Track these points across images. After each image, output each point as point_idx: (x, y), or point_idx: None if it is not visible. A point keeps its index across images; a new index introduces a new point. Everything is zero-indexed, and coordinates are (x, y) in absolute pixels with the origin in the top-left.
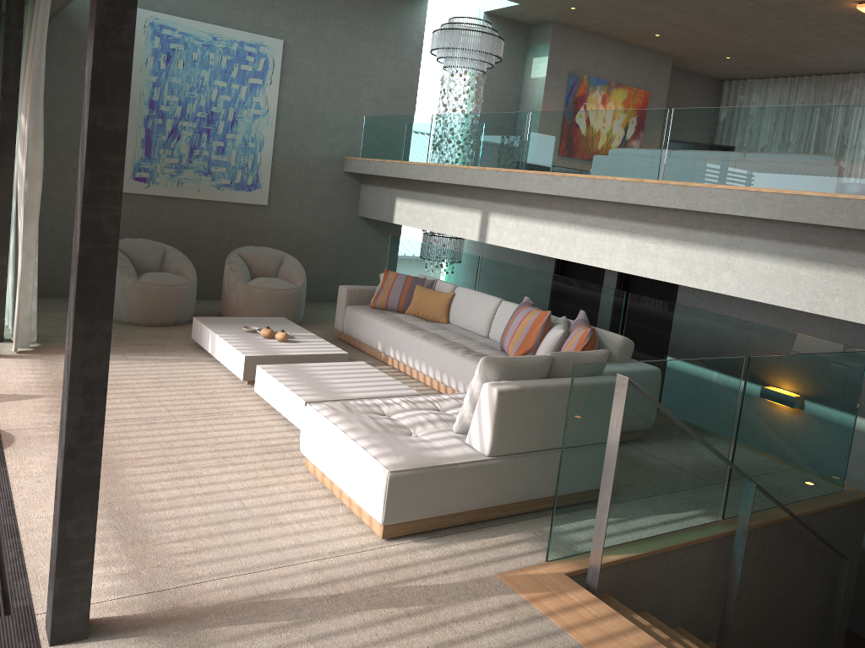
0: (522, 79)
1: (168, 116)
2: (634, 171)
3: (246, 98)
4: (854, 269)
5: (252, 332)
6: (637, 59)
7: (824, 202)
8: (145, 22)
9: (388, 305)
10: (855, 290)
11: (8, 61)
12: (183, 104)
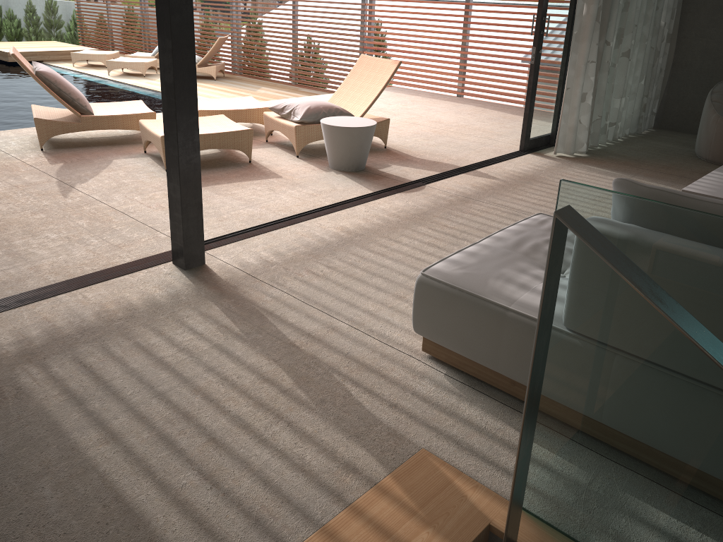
0: None
1: None
2: None
3: None
4: None
5: None
6: None
7: None
8: None
9: None
10: None
11: None
12: None
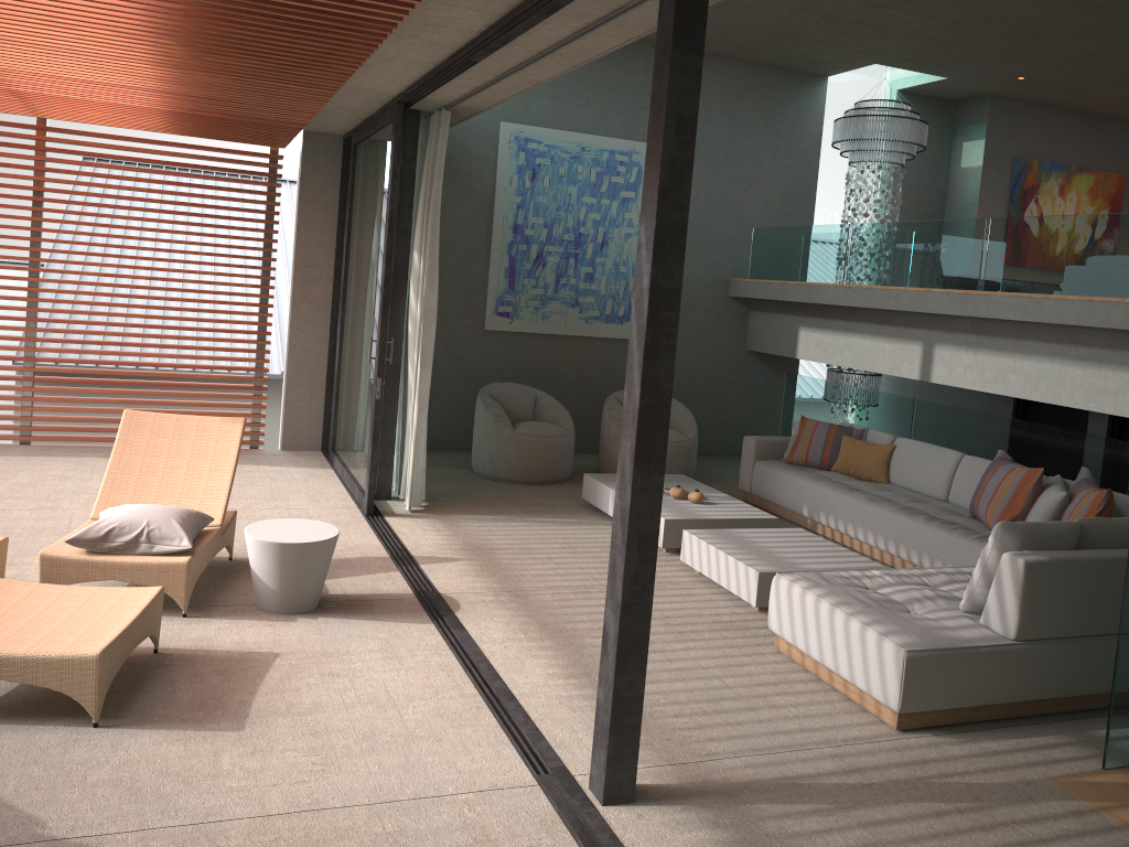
0: (948, 170)
1: (533, 240)
2: None
3: (617, 215)
4: None
5: None
6: (1106, 133)
7: None
8: (510, 136)
9: (809, 461)
10: None
11: (402, 195)
12: (549, 226)
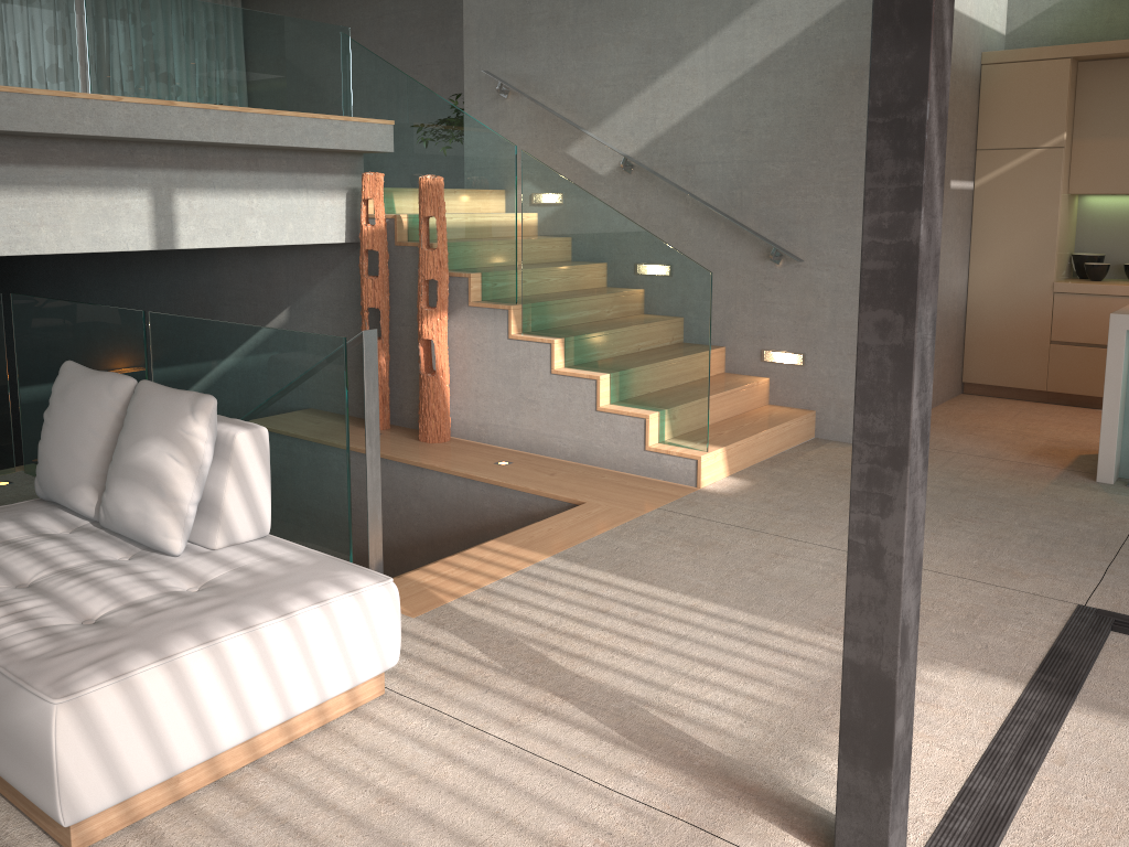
0: None
1: None
2: None
3: None
4: (56, 188)
5: None
6: None
7: (58, 104)
8: None
9: None
10: (64, 214)
11: None
12: None
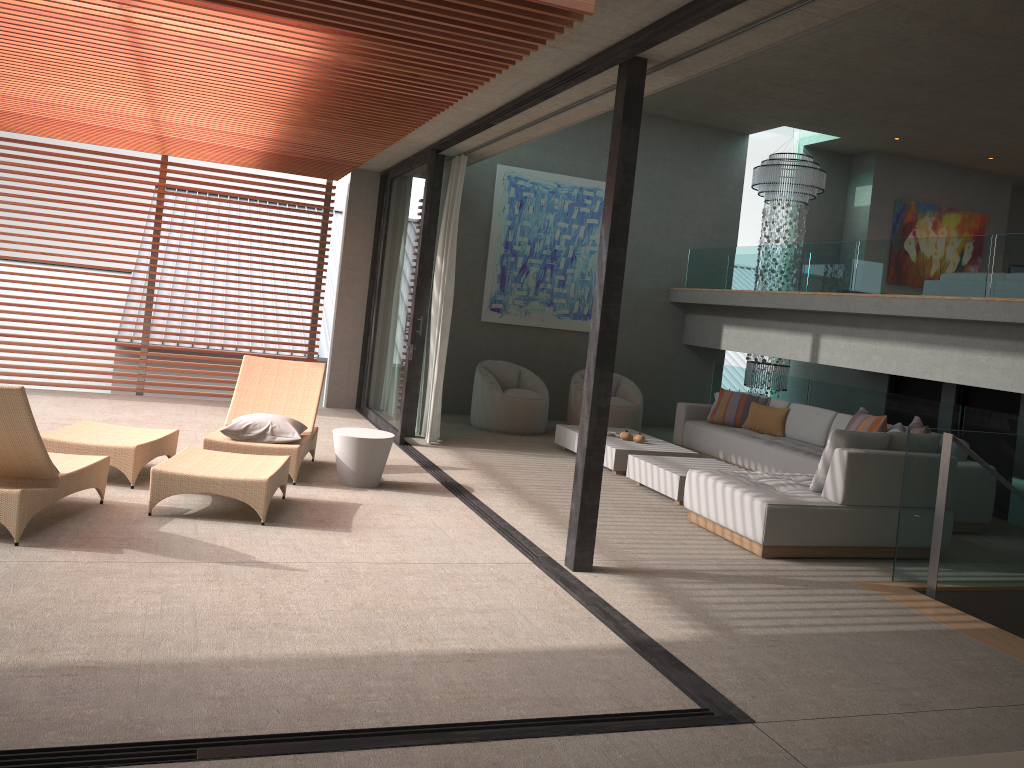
0: (844, 208)
1: (519, 254)
2: (962, 291)
3: (583, 236)
4: None
5: (611, 435)
6: (970, 182)
7: None
8: (504, 175)
9: (725, 420)
10: None
11: (430, 215)
12: (532, 243)
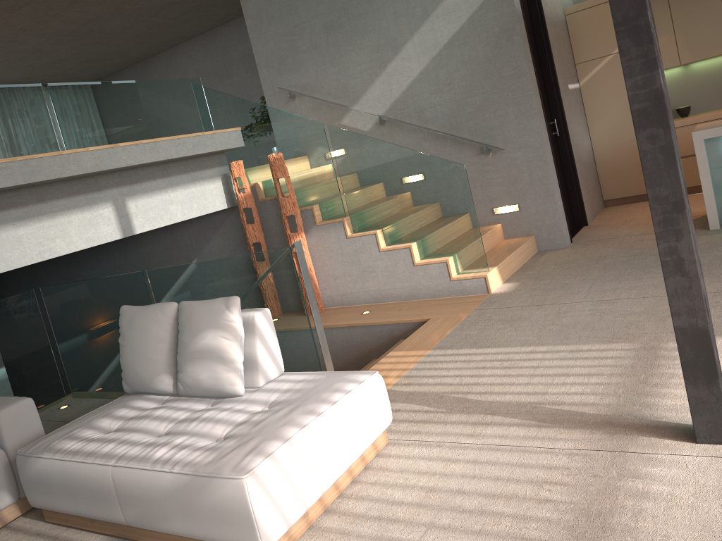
0: None
1: None
2: None
3: None
4: (59, 213)
5: None
6: None
7: (54, 160)
8: None
9: None
10: (67, 228)
11: None
12: None
